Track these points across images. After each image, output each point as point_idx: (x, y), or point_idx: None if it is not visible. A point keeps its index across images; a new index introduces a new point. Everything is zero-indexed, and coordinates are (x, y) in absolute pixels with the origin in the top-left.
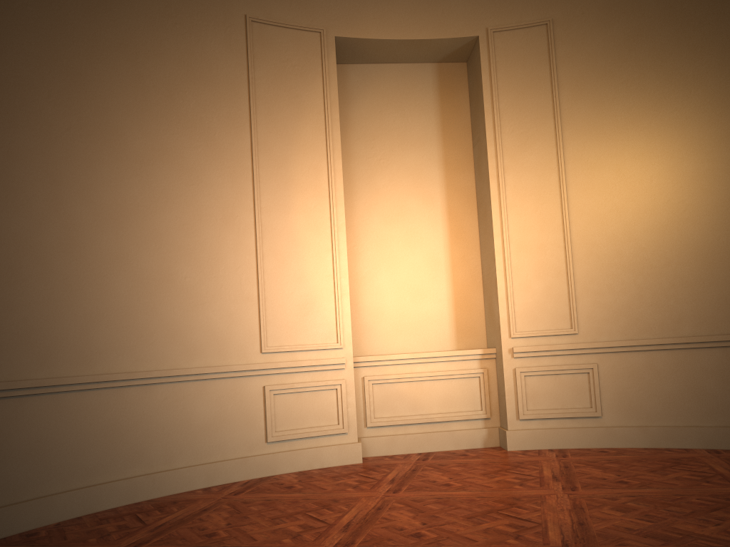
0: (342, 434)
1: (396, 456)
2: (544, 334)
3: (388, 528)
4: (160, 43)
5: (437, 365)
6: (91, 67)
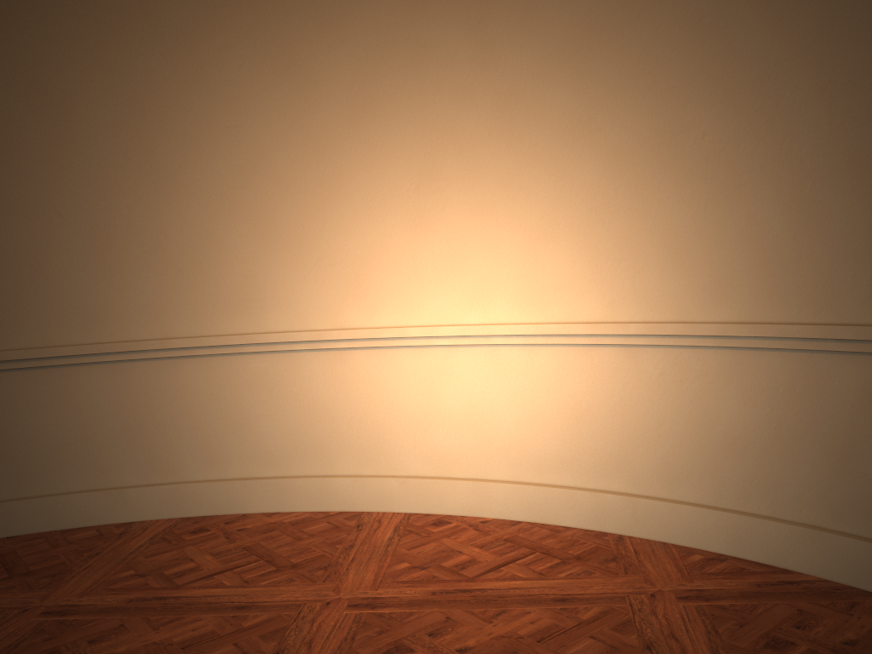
0: None
1: None
2: None
3: None
4: None
5: None
6: None
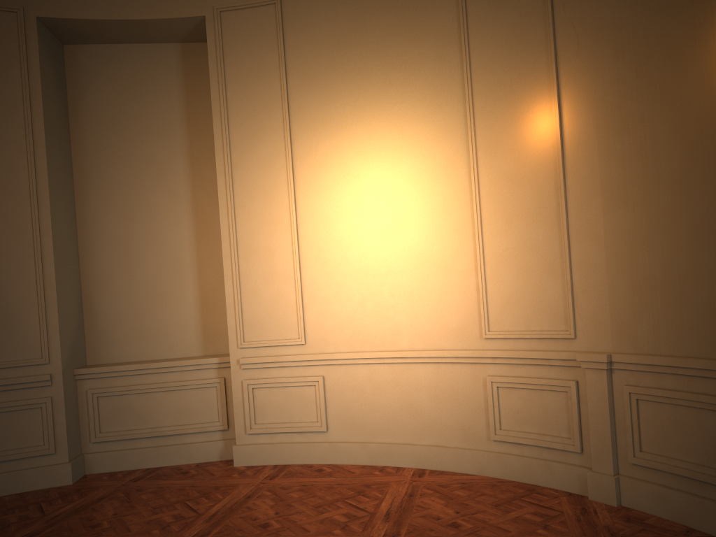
0: (49, 454)
1: (119, 474)
2: (272, 344)
3: None
4: None
5: (170, 375)
6: None
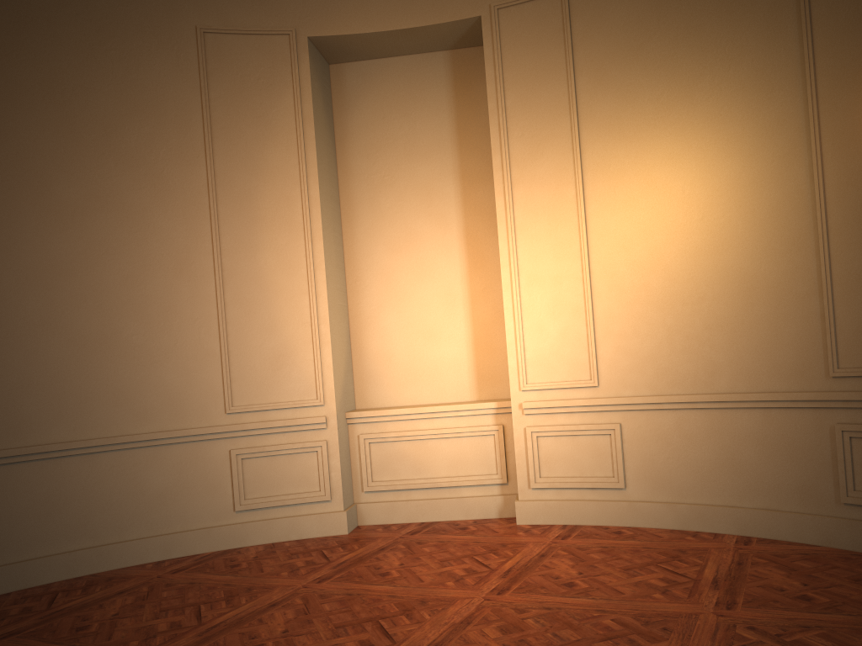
0: (325, 501)
1: (393, 526)
2: (559, 386)
3: (243, 635)
4: (91, 75)
5: (444, 420)
6: (6, 115)
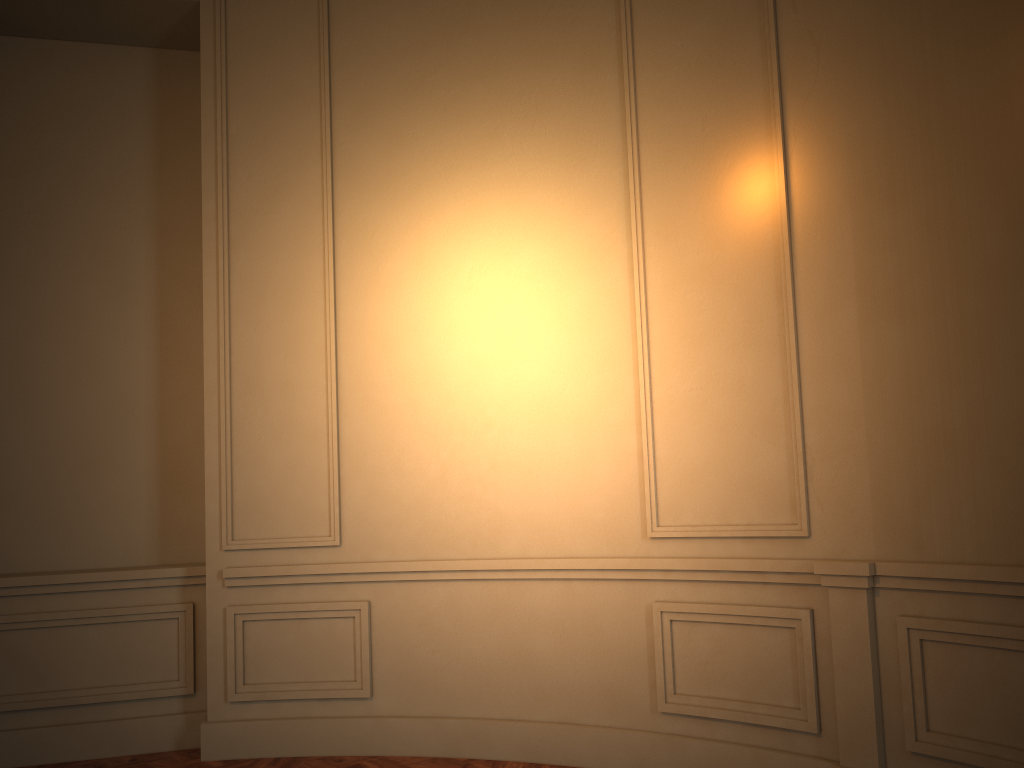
0: None
1: None
2: (282, 545)
3: None
4: None
5: (95, 596)
6: None
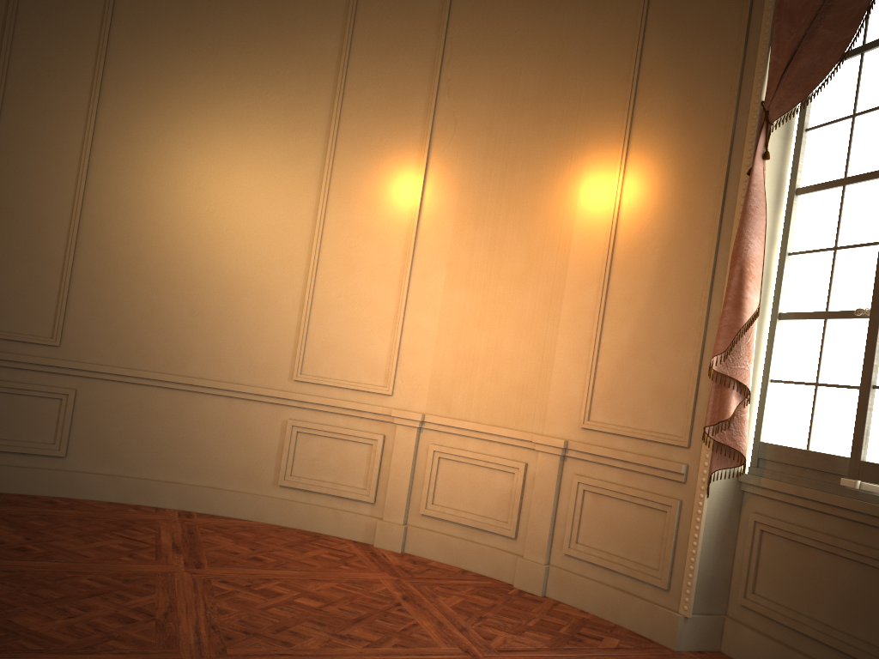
0: None
1: None
2: (10, 338)
3: None
4: None
5: None
6: None
